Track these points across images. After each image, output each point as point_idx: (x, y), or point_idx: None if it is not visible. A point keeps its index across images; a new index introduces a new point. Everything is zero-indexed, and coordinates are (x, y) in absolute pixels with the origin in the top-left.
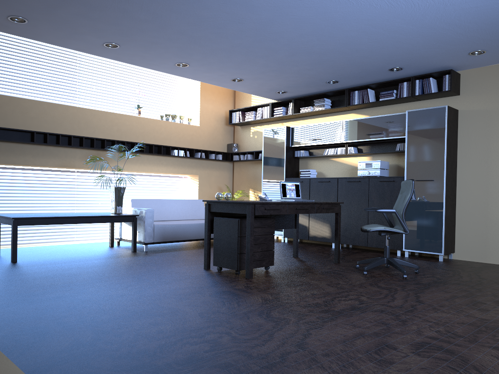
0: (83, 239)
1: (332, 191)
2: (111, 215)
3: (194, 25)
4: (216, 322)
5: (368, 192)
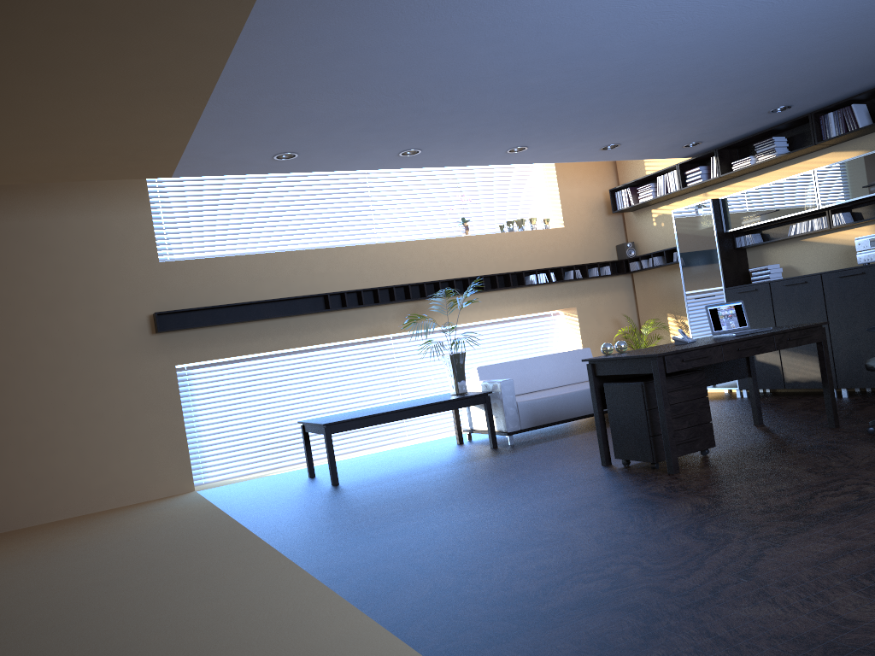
0: (418, 437)
1: (814, 298)
2: (451, 399)
3: (523, 98)
4: (619, 548)
5: None
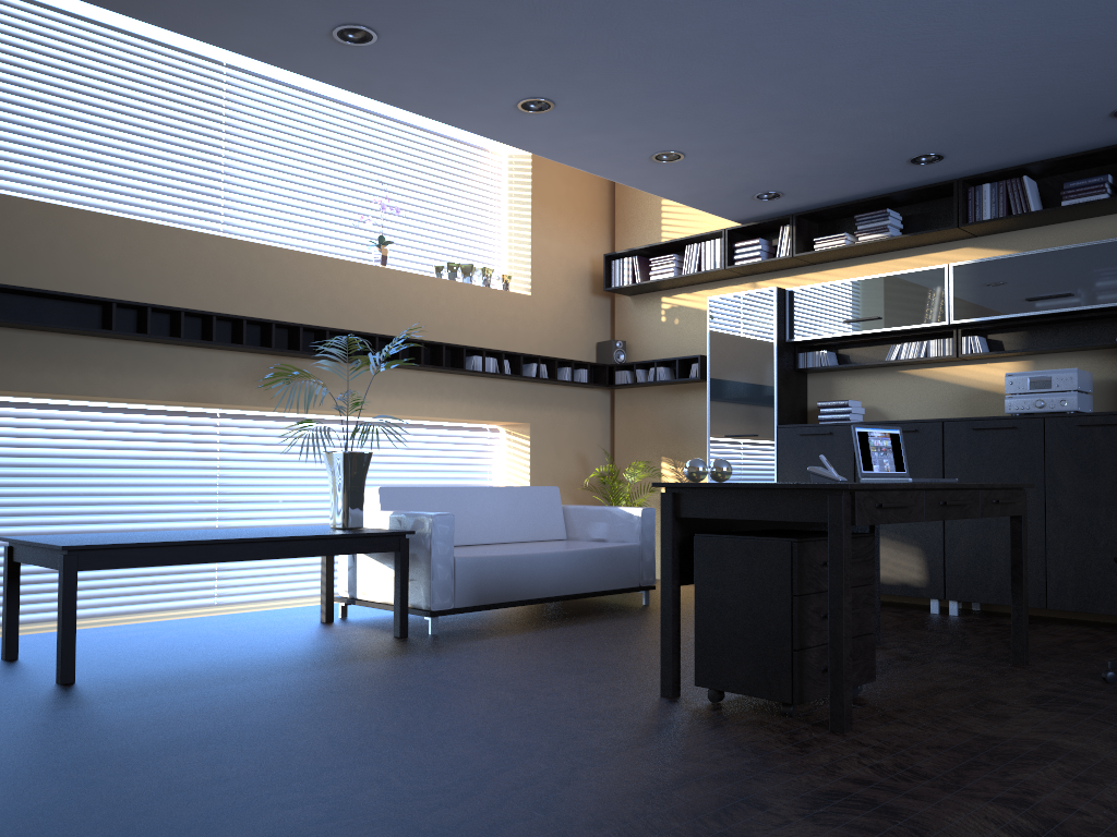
0: (236, 601)
1: (927, 457)
2: (341, 533)
3: None
4: None
5: (1042, 456)
